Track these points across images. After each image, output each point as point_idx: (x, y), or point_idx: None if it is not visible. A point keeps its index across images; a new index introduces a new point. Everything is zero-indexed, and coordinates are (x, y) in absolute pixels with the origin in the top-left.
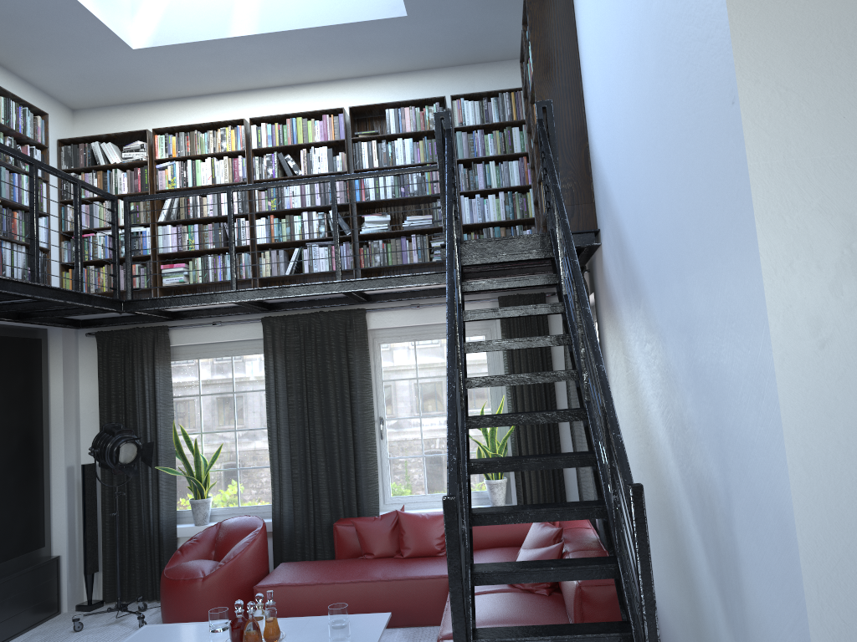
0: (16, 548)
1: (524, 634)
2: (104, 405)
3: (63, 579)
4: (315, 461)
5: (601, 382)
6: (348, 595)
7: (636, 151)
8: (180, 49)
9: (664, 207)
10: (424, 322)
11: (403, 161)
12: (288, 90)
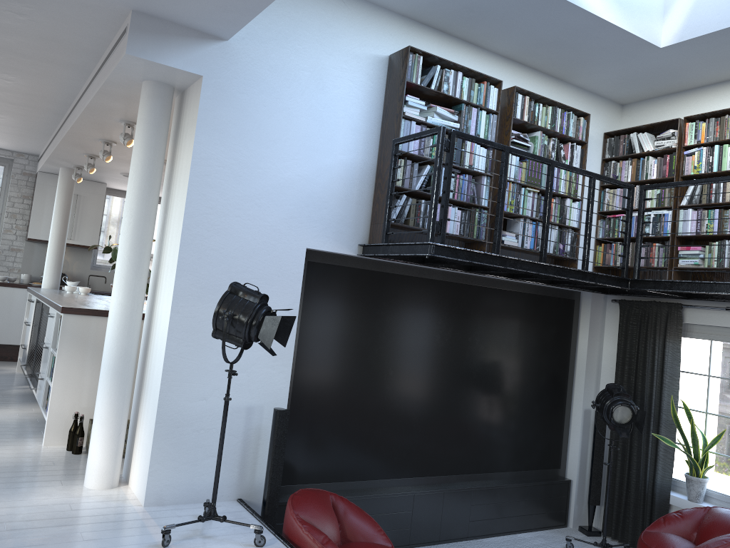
0: (535, 463)
1: None
2: (618, 364)
3: (571, 500)
4: None
5: None
6: None
7: None
8: (706, 39)
9: None
10: None
11: None
12: None
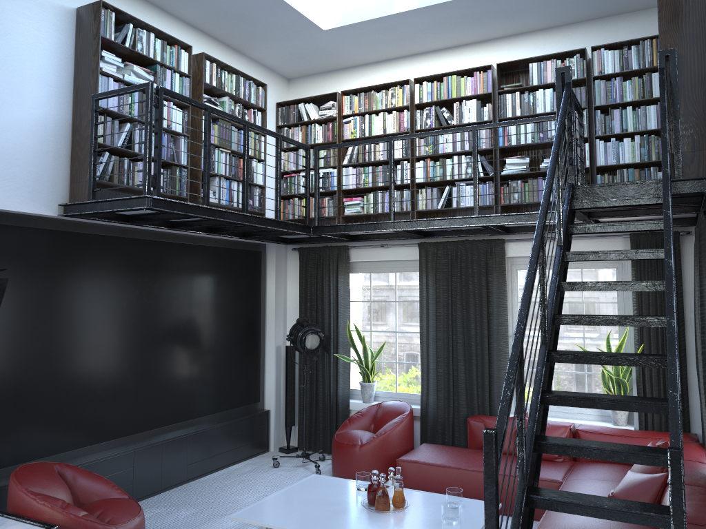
0: (239, 401)
1: None
2: (302, 303)
3: (271, 427)
4: (456, 364)
5: (668, 337)
6: (470, 481)
7: None
8: (358, 27)
9: None
10: None
11: (543, 109)
12: (447, 52)
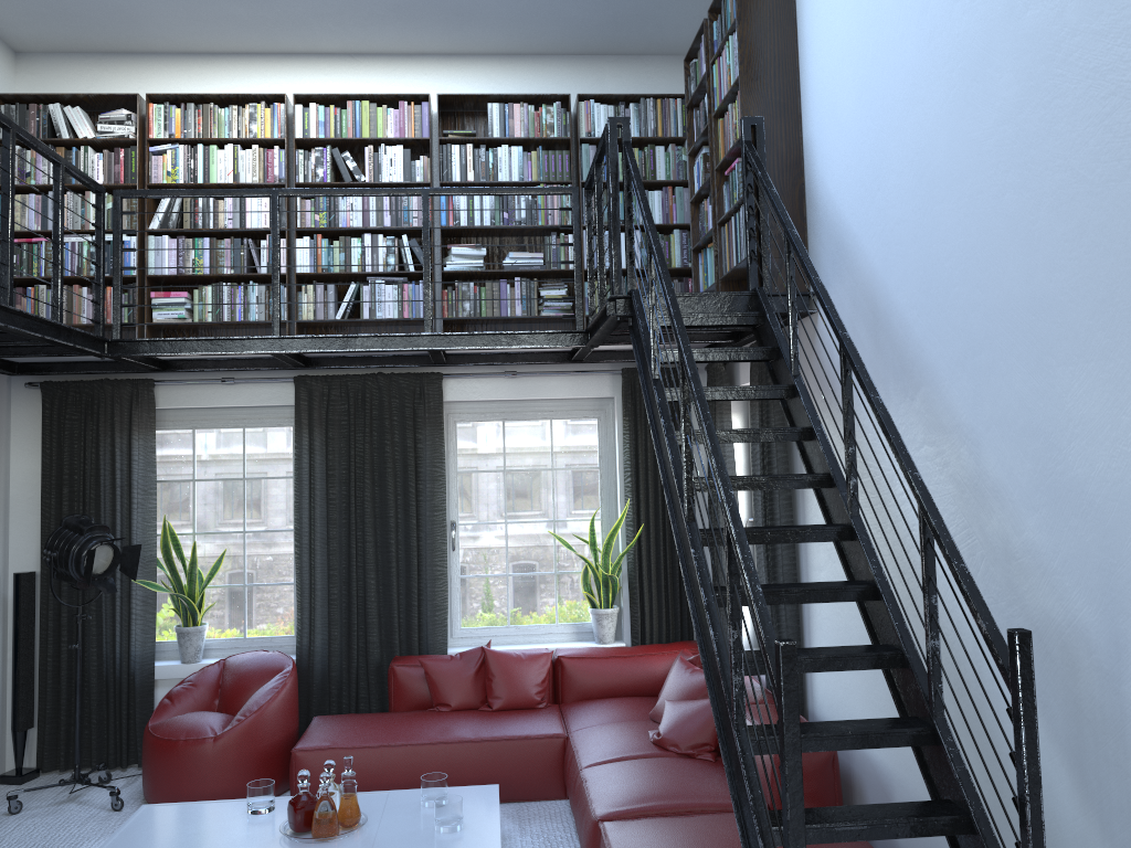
0: None
1: (828, 818)
2: (51, 488)
3: None
4: (363, 578)
5: (922, 495)
6: (426, 761)
7: (942, 199)
8: None
9: (1010, 276)
10: (521, 396)
11: (508, 177)
12: (345, 61)
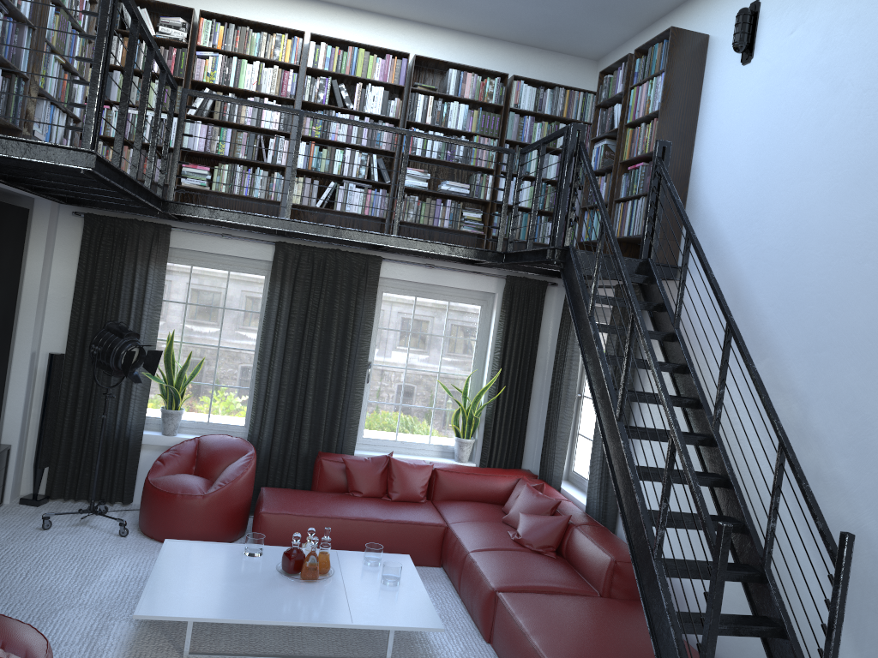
0: None
1: None
2: (84, 294)
3: (9, 470)
4: (303, 394)
5: (783, 437)
6: (351, 531)
7: (812, 247)
8: None
9: (858, 313)
10: (433, 282)
11: (455, 125)
12: (347, 12)
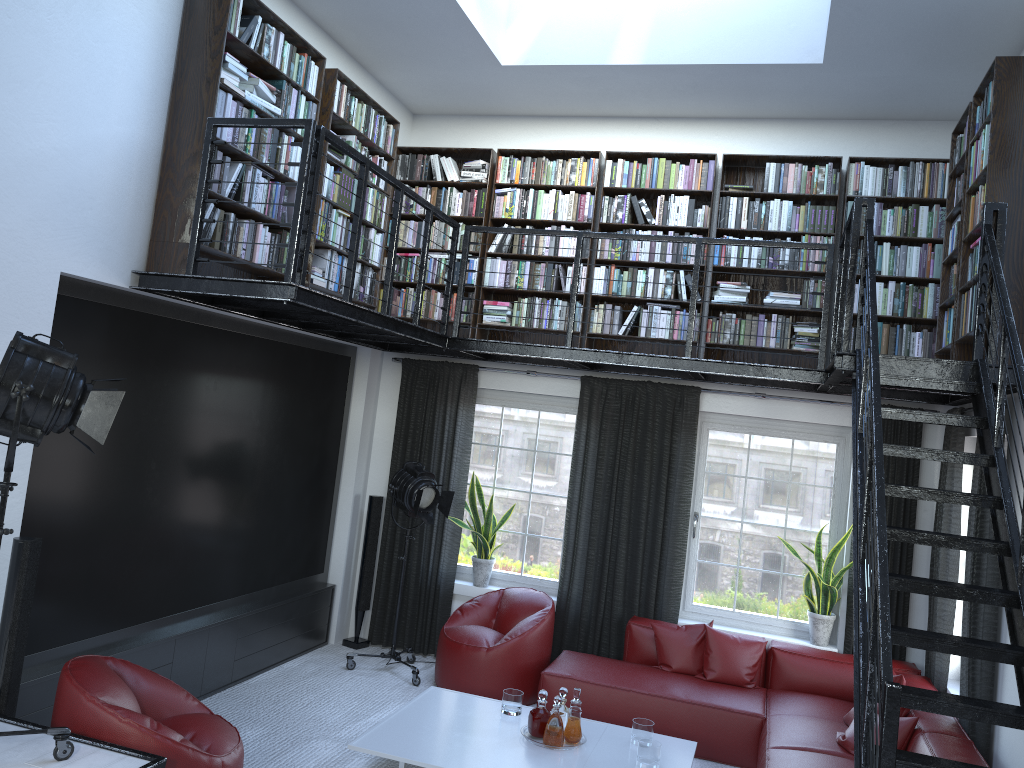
0: (301, 570)
1: None
2: (400, 437)
3: (334, 609)
4: (615, 547)
5: None
6: (643, 708)
7: None
8: (551, 70)
9: None
10: (767, 415)
11: (777, 227)
12: (651, 123)
